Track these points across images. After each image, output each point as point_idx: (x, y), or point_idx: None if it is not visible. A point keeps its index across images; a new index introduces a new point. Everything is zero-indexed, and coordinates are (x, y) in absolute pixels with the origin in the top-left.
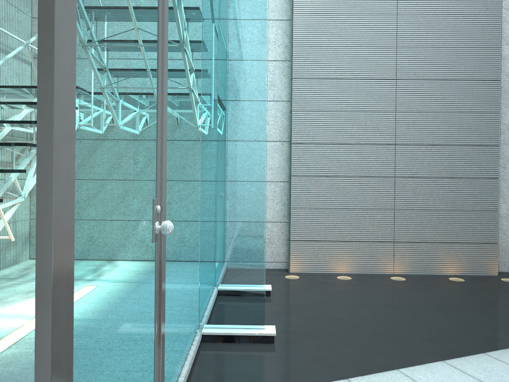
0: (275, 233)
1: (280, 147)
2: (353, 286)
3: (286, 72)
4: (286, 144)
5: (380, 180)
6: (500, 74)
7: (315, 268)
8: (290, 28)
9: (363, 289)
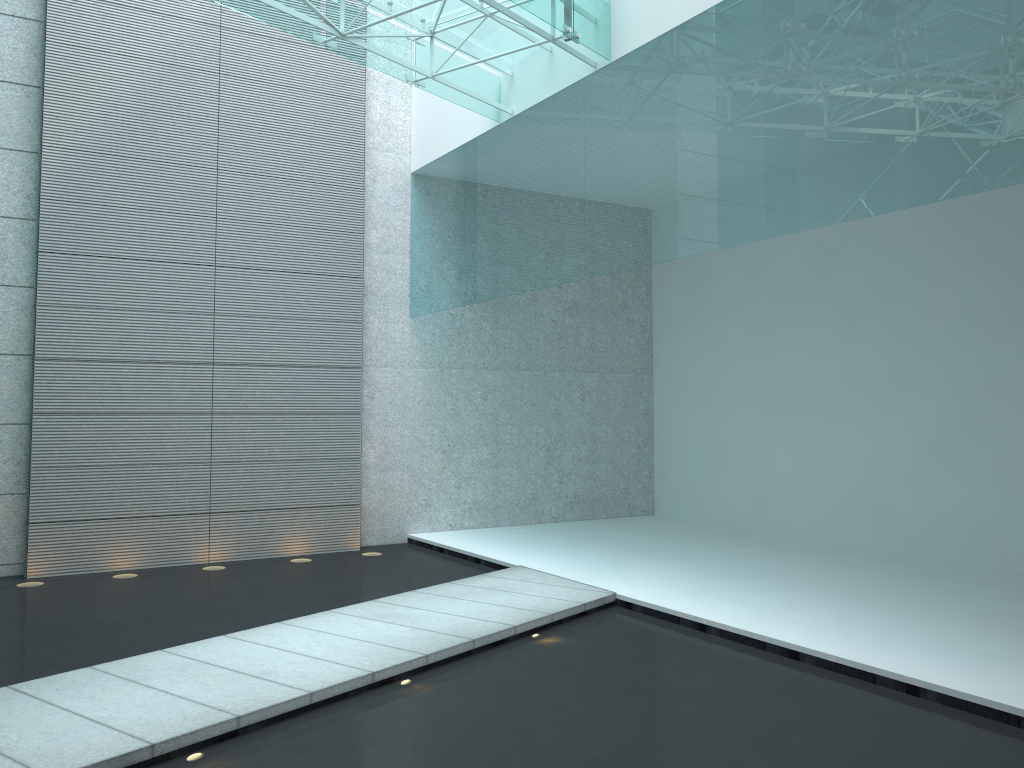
0: (1, 514)
1: (13, 365)
2: (137, 584)
3: (27, 238)
4: (25, 360)
5: (189, 419)
6: (362, 269)
7: (75, 567)
8: (38, 167)
9: (151, 585)
